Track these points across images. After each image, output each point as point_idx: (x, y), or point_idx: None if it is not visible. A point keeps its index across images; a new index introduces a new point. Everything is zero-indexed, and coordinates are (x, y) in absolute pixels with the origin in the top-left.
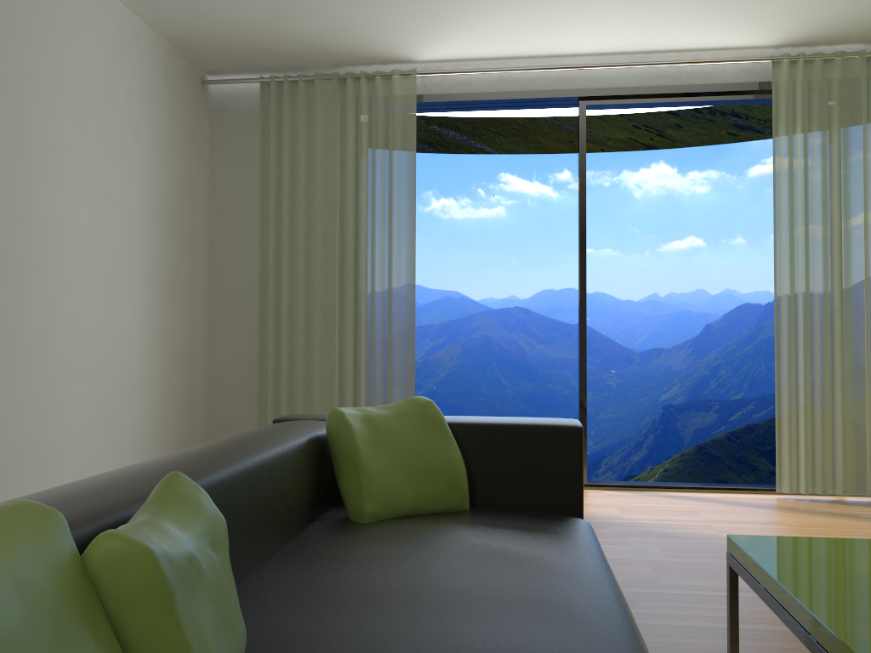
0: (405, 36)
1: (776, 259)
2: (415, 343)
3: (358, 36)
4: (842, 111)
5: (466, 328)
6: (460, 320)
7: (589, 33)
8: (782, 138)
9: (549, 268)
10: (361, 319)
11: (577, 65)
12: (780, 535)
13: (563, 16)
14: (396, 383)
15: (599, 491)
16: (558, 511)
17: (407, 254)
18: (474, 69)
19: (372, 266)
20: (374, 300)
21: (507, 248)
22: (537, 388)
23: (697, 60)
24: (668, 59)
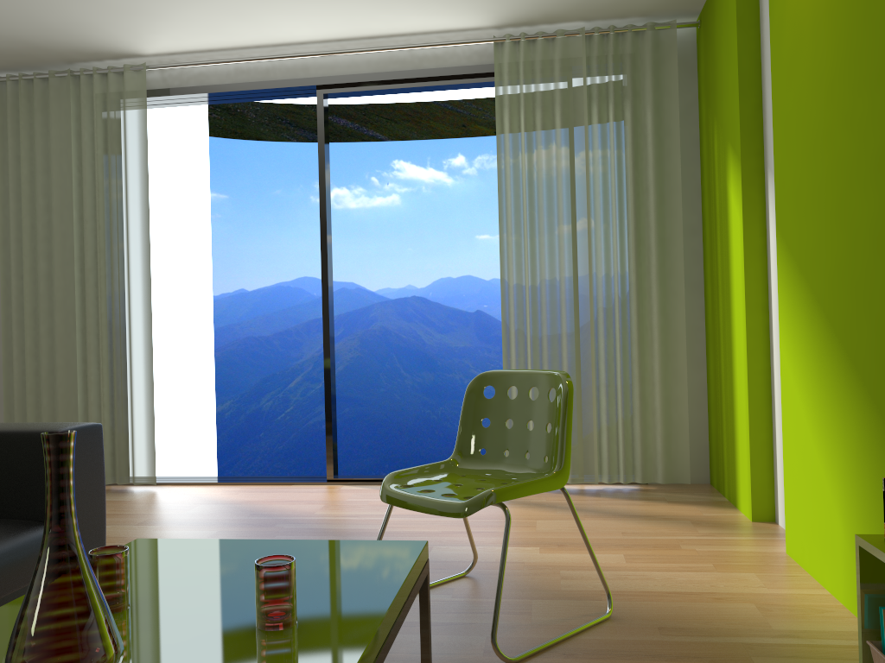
0: (109, 31)
1: (504, 246)
2: (312, 336)
3: (61, 32)
4: (563, 92)
5: (364, 320)
6: (357, 312)
7: (293, 21)
8: (506, 121)
9: (446, 255)
10: (102, 320)
11: (304, 53)
12: (438, 528)
13: (249, 5)
14: (137, 384)
15: (340, 486)
16: (37, 517)
17: (145, 253)
18: (203, 61)
19: (112, 266)
20: (113, 300)
21: (403, 237)
22: (437, 378)
23: (420, 44)
24: (399, 43)
